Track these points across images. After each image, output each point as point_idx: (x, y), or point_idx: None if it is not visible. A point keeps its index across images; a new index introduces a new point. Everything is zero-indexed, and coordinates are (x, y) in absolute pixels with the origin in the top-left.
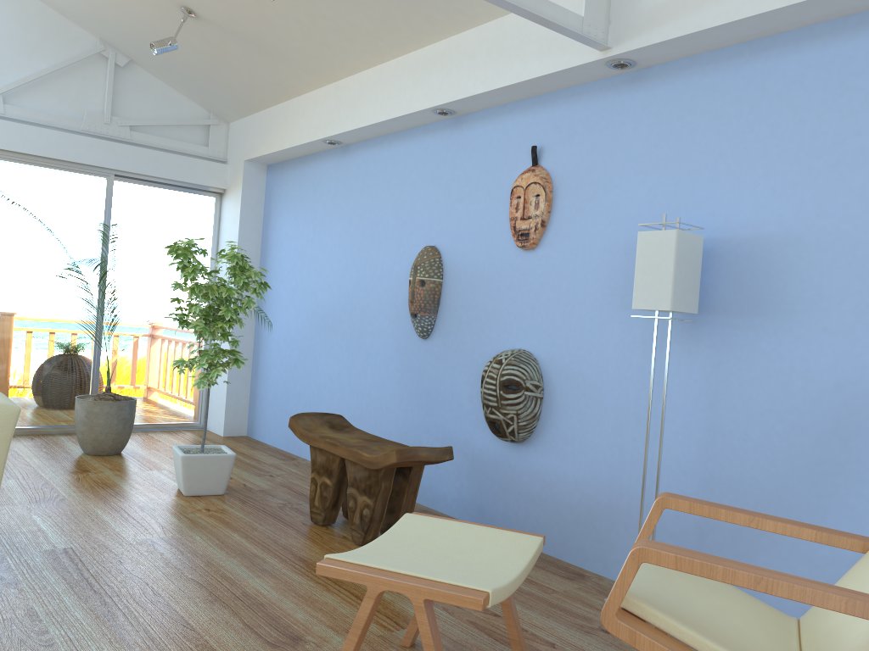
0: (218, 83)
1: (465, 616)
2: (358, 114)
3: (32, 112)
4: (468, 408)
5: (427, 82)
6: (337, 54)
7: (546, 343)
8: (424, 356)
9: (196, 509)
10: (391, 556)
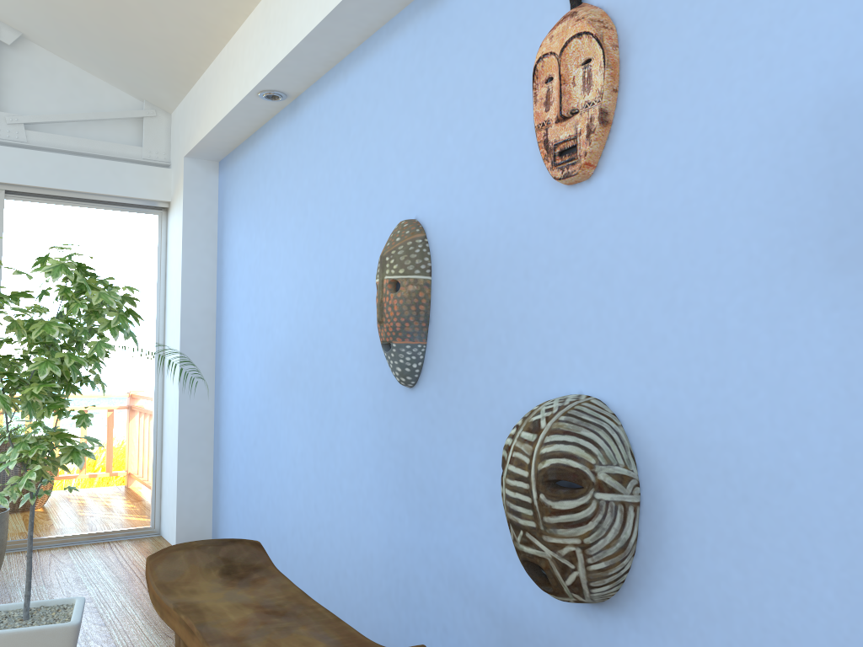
0: (129, 47)
1: None
2: (290, 30)
3: None
4: (490, 519)
5: None
6: None
7: (637, 378)
8: (412, 419)
9: None
10: None
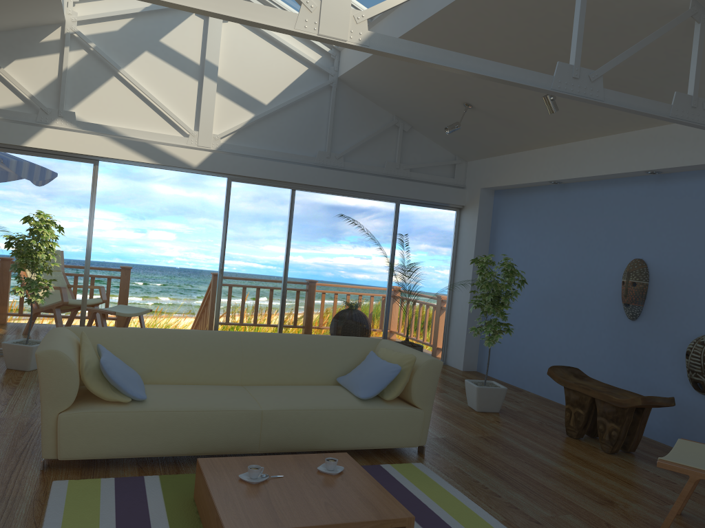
0: (470, 141)
1: (703, 503)
2: (581, 168)
3: (358, 165)
4: (670, 369)
5: (642, 153)
6: (569, 130)
7: None
8: (632, 332)
9: (490, 420)
10: (688, 462)
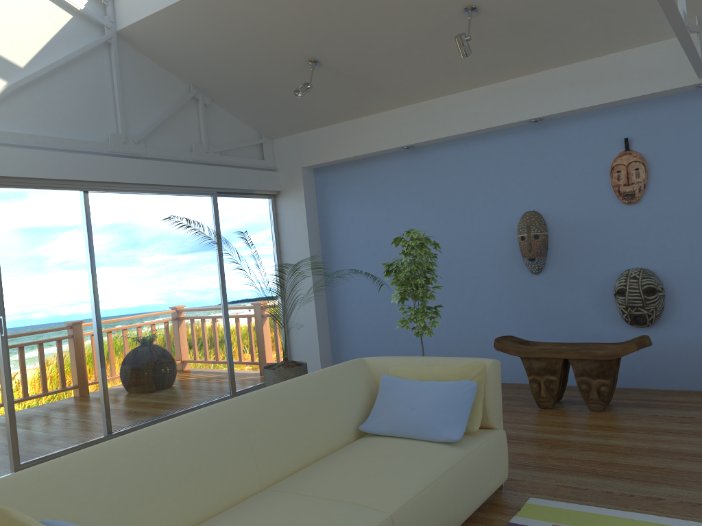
0: (291, 111)
1: None
2: (448, 126)
3: (162, 150)
4: (593, 313)
5: (525, 101)
6: (433, 85)
7: (661, 261)
8: (539, 285)
9: None
10: None
